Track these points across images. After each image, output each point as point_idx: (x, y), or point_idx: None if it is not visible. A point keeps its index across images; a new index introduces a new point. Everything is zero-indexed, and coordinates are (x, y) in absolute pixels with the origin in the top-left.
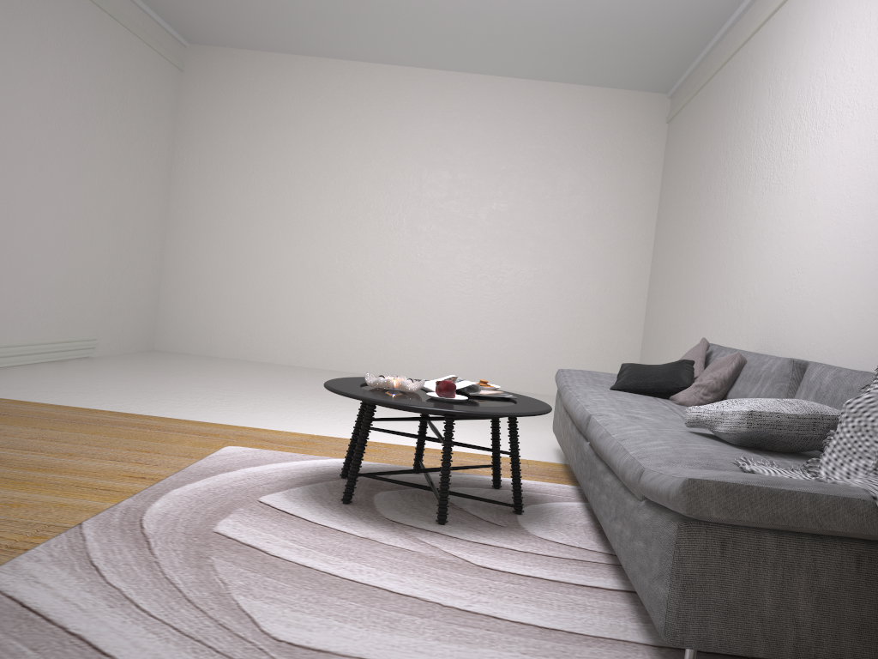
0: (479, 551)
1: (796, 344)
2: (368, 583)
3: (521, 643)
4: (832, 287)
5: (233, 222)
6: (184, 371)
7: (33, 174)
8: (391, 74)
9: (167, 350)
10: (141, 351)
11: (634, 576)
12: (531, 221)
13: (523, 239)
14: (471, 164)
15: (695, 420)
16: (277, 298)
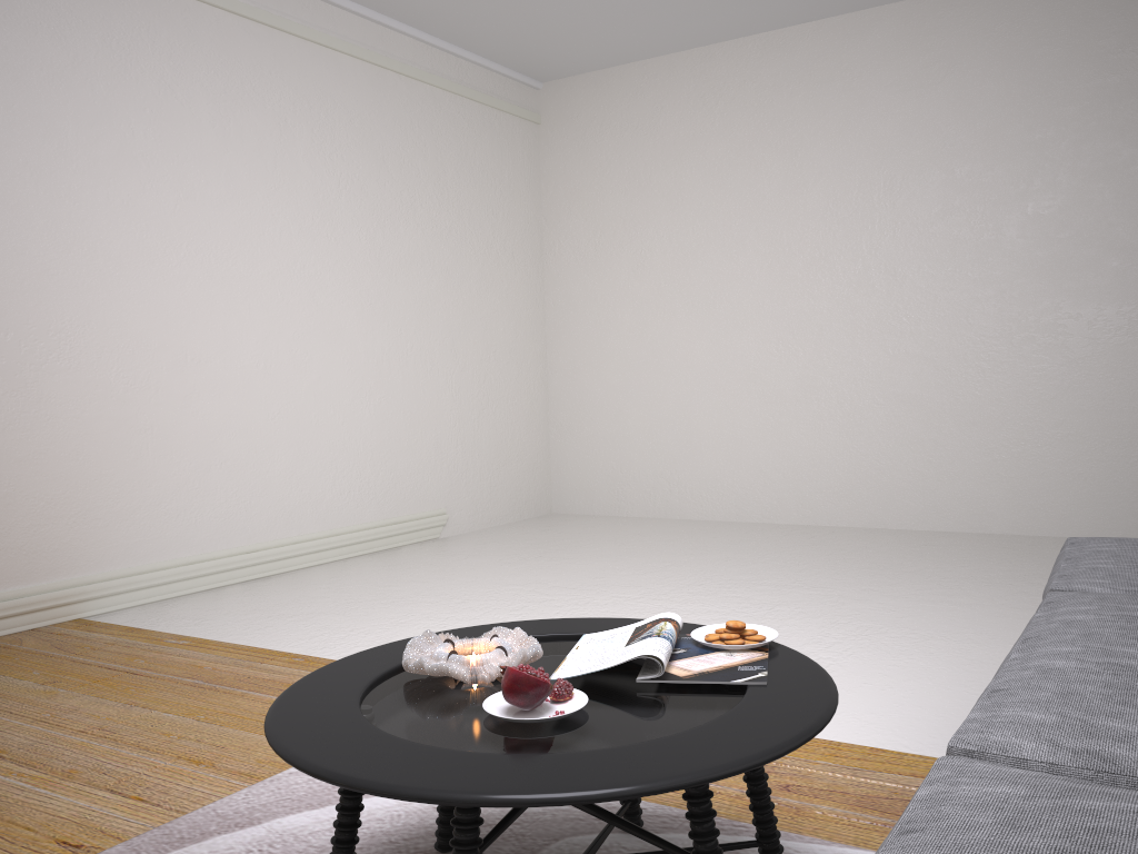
0: None
1: None
2: None
3: None
4: None
5: (625, 320)
6: (540, 551)
7: (301, 308)
8: (819, 34)
9: (567, 512)
10: (529, 518)
11: None
12: (1106, 221)
13: (1095, 258)
14: (975, 145)
15: None
16: (696, 421)
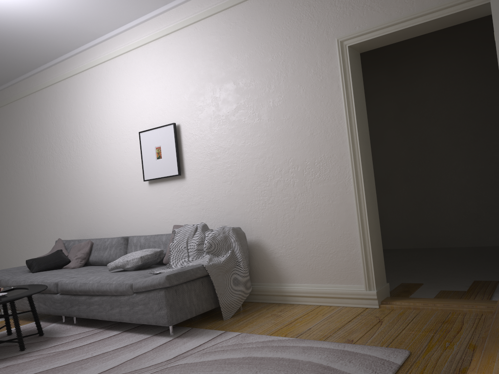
0: (59, 347)
1: (103, 231)
2: (48, 369)
3: (125, 351)
4: (117, 206)
5: None
6: None
7: None
8: None
9: None
10: None
11: (139, 318)
12: None
13: None
14: None
15: (115, 267)
16: None
